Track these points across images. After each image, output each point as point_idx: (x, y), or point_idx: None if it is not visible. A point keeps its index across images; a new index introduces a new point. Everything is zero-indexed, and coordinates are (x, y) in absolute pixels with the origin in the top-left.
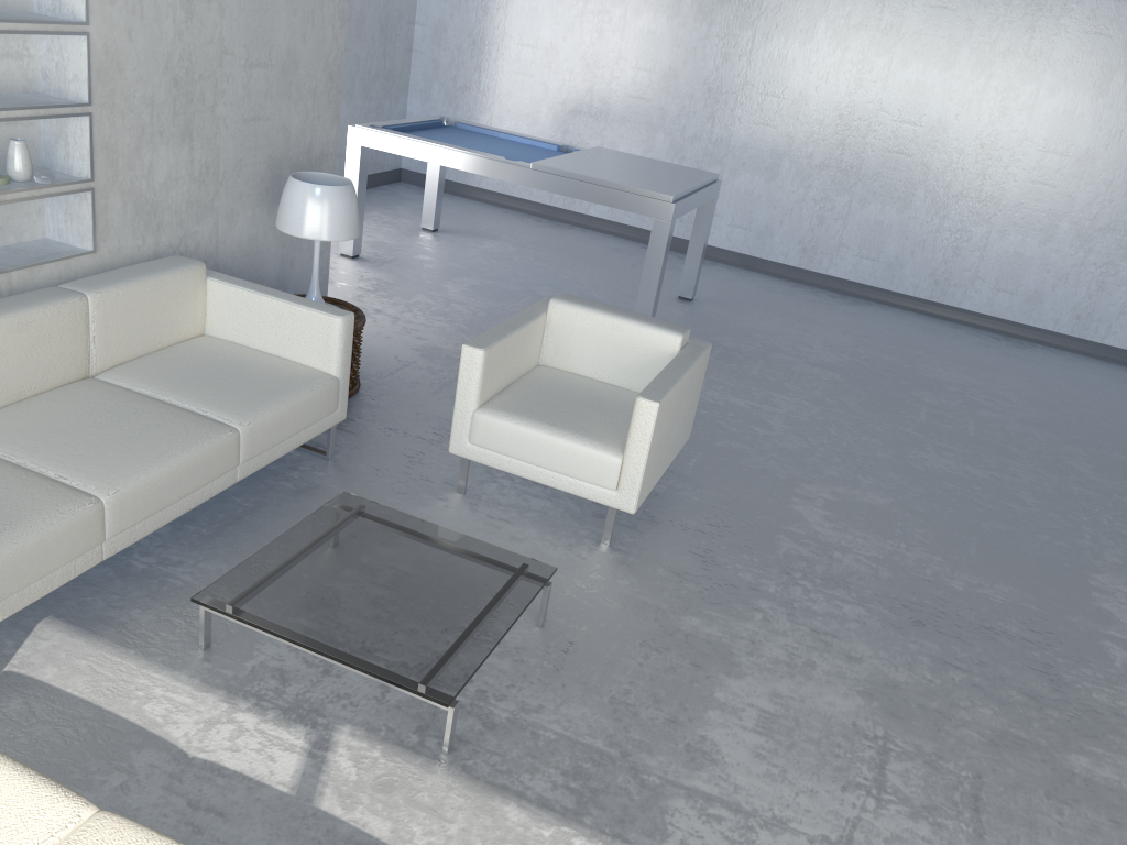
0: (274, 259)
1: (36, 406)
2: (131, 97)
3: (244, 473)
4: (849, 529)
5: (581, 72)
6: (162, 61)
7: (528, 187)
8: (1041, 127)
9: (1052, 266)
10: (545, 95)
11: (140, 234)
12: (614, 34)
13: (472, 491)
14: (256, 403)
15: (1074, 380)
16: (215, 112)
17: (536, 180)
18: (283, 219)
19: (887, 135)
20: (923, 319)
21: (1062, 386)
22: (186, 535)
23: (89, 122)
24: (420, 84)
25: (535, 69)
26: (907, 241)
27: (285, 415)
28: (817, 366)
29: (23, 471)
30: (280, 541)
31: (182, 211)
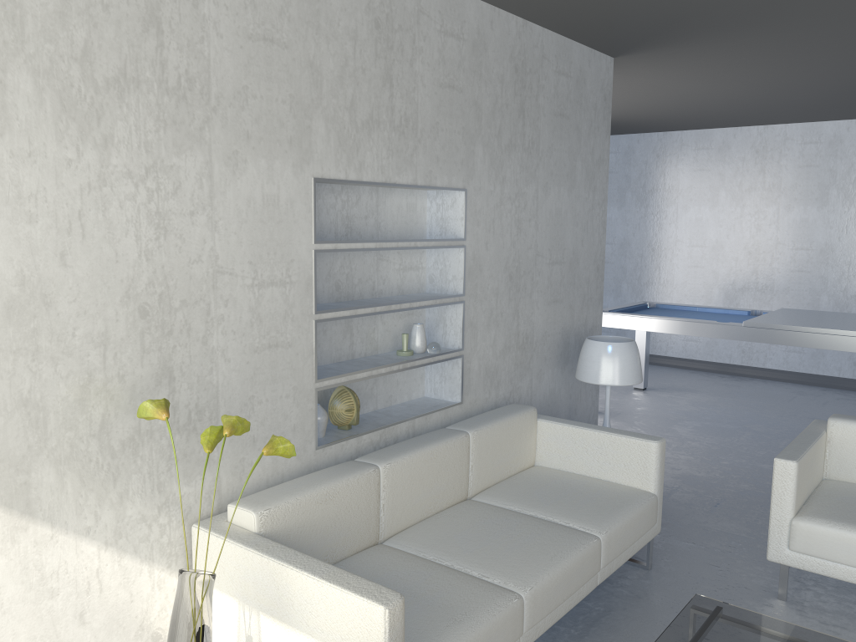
0: (564, 407)
1: (442, 520)
2: (485, 288)
3: (602, 578)
4: None
5: (745, 258)
6: (503, 262)
7: (708, 351)
8: None
9: None
10: (715, 279)
11: (487, 389)
12: (770, 226)
13: (791, 598)
14: (605, 515)
15: None
16: (531, 297)
17: (749, 335)
18: (584, 372)
19: None
20: None
21: None
22: (559, 634)
23: (462, 307)
24: (612, 285)
25: (705, 262)
26: None
27: (627, 525)
28: None
29: (455, 571)
30: (664, 639)
31: (511, 371)
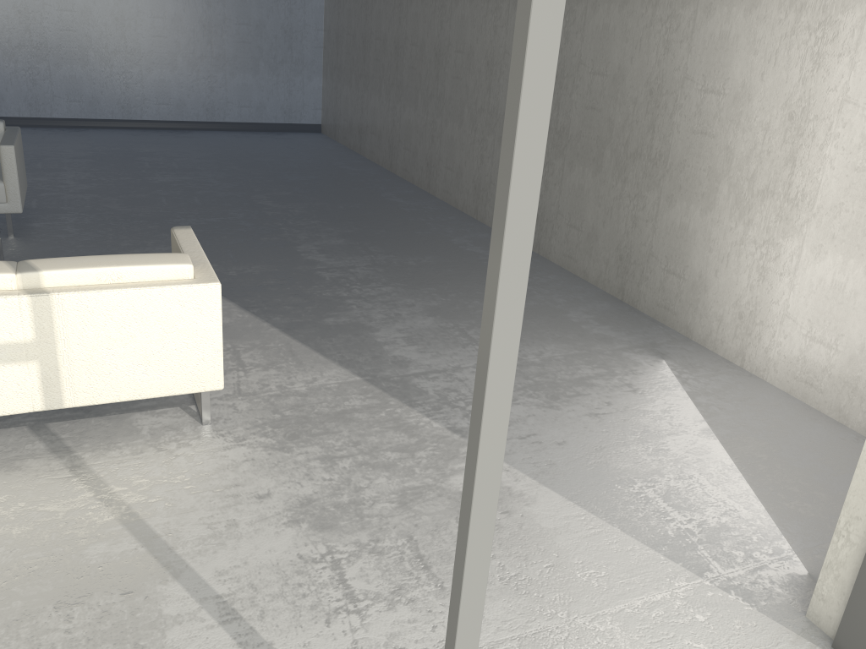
0: None
1: None
2: None
3: None
4: (135, 207)
5: None
6: None
7: None
8: (146, 3)
9: (183, 84)
10: None
11: None
12: None
13: None
14: None
15: (218, 140)
16: None
17: None
18: None
19: (56, 20)
20: (125, 131)
21: (213, 143)
22: None
23: None
24: None
25: None
26: (95, 85)
27: None
28: (76, 159)
29: None
30: None
31: None
